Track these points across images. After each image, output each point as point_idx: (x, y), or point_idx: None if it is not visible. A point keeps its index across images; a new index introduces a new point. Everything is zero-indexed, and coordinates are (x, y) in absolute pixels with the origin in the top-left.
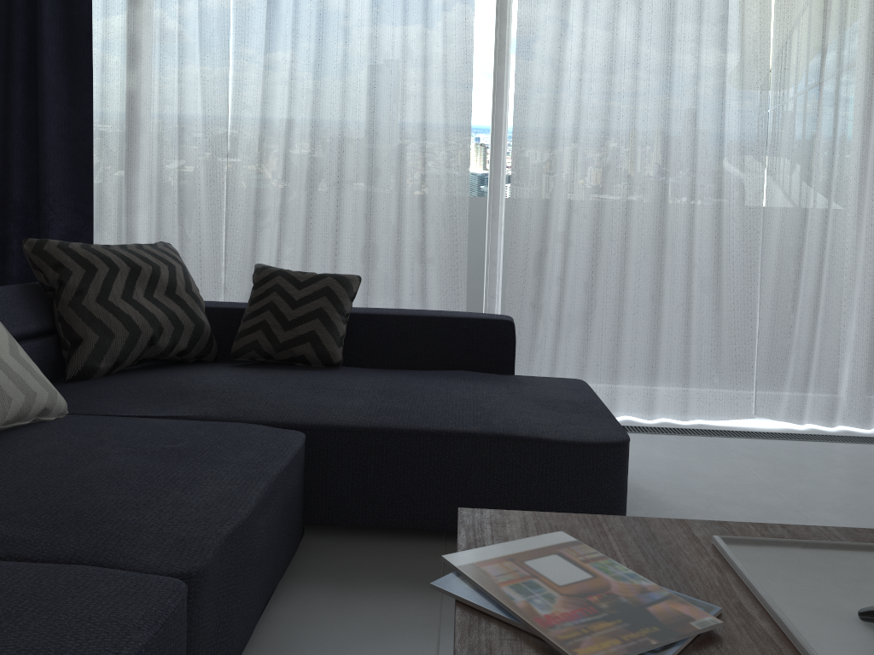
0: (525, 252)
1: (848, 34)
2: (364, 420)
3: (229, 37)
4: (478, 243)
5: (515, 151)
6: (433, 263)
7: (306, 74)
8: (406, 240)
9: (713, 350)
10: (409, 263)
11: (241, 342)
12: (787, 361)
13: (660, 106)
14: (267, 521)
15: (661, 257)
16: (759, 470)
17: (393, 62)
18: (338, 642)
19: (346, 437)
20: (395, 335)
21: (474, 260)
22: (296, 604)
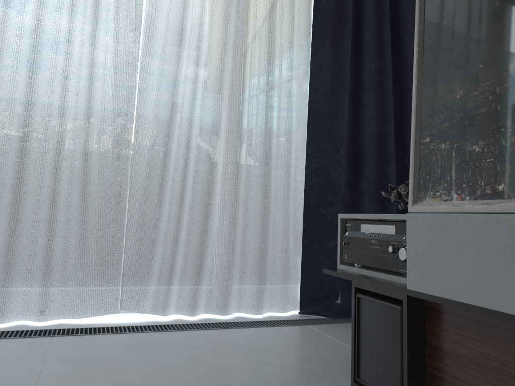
0: None
1: None
2: None
3: None
4: None
5: None
6: None
7: None
8: None
9: (79, 244)
10: None
11: None
12: (153, 252)
13: (34, 0)
14: None
15: (25, 146)
16: (50, 376)
17: None
18: None
19: None
20: None
21: None
22: None
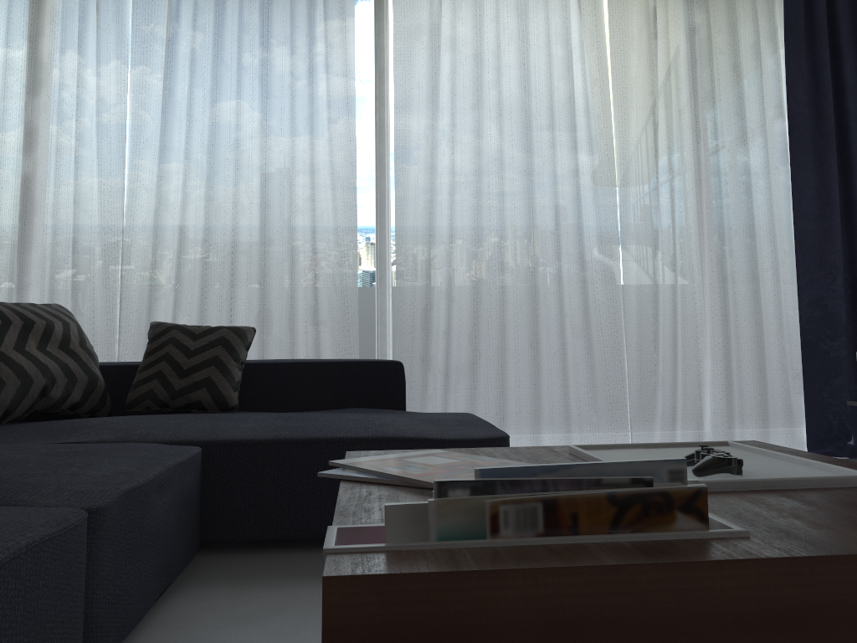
0: (412, 309)
1: (675, 112)
2: (259, 434)
3: (126, 121)
4: (368, 306)
5: (398, 217)
6: (326, 324)
7: (201, 155)
8: (299, 304)
9: (590, 392)
10: (303, 326)
11: (136, 392)
12: (655, 397)
13: (523, 174)
14: (164, 503)
15: (536, 308)
16: None
17: (282, 142)
18: (236, 618)
19: (242, 451)
20: (290, 382)
21: (365, 322)
22: (193, 598)
